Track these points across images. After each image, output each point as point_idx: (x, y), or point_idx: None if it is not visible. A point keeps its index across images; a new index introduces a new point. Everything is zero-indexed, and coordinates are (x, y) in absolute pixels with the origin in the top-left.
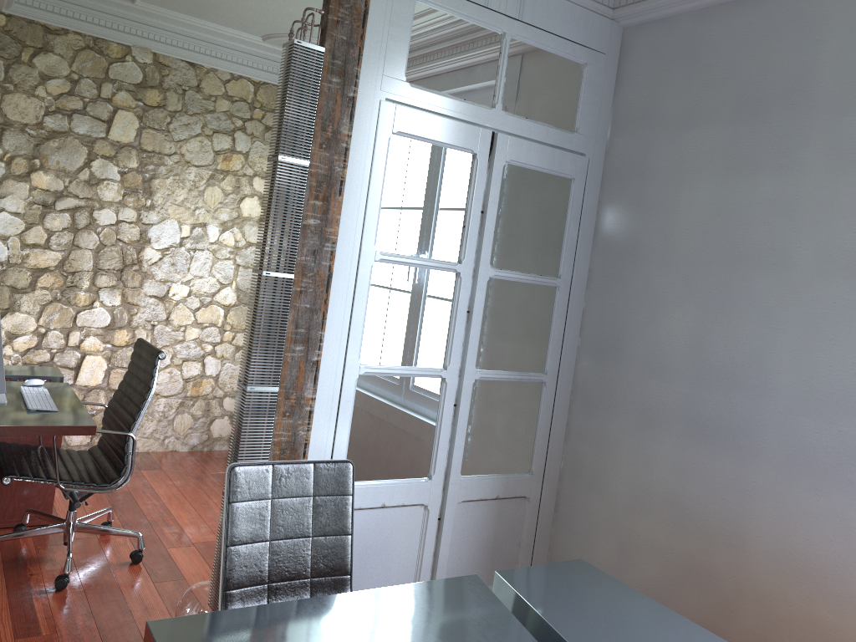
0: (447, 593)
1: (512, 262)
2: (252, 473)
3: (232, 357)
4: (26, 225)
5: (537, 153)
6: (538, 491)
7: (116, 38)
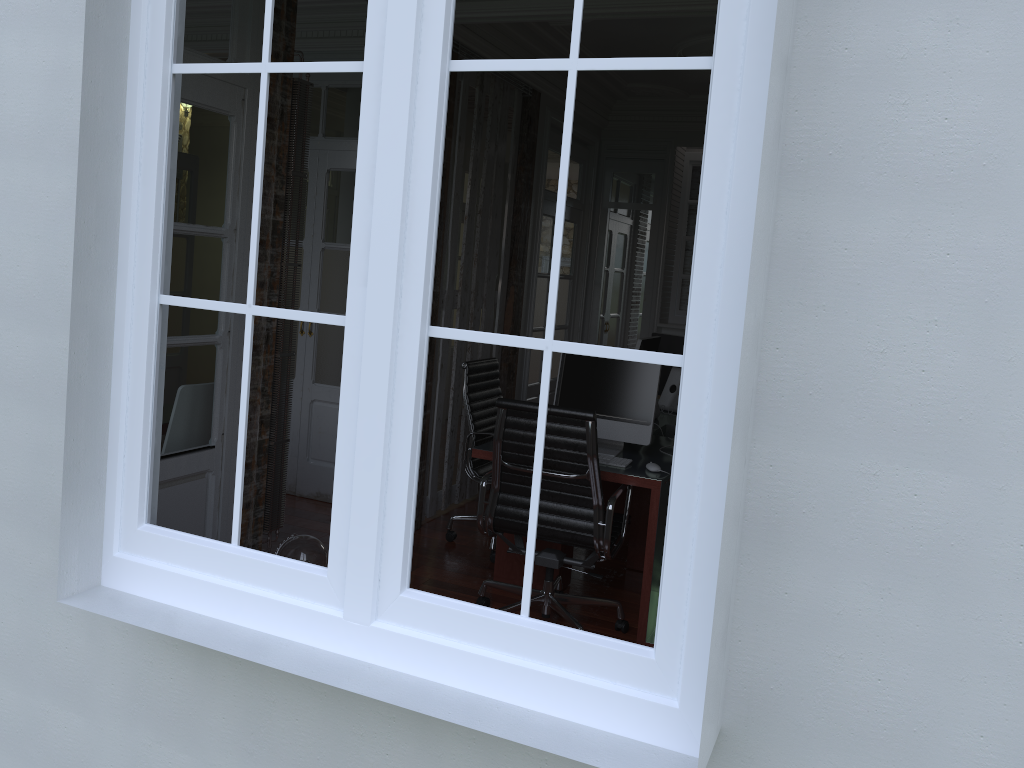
0: None
1: None
2: None
3: None
4: None
5: None
6: None
7: None
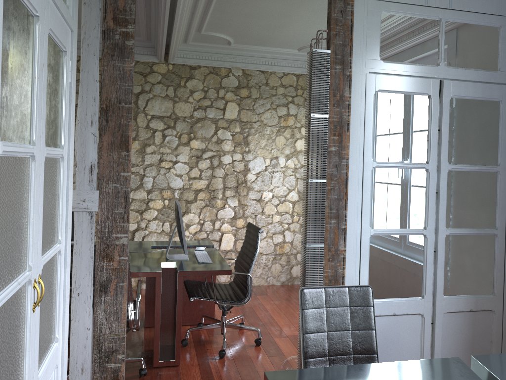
0: (438, 367)
1: (463, 158)
2: (313, 293)
3: (299, 230)
4: (189, 168)
5: (472, 88)
6: (500, 306)
7: (223, 65)
